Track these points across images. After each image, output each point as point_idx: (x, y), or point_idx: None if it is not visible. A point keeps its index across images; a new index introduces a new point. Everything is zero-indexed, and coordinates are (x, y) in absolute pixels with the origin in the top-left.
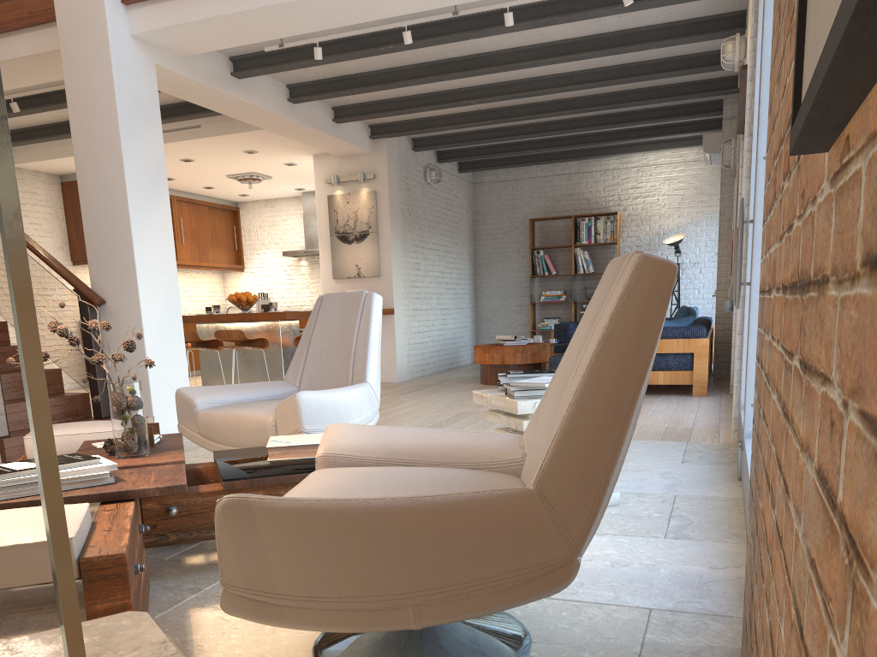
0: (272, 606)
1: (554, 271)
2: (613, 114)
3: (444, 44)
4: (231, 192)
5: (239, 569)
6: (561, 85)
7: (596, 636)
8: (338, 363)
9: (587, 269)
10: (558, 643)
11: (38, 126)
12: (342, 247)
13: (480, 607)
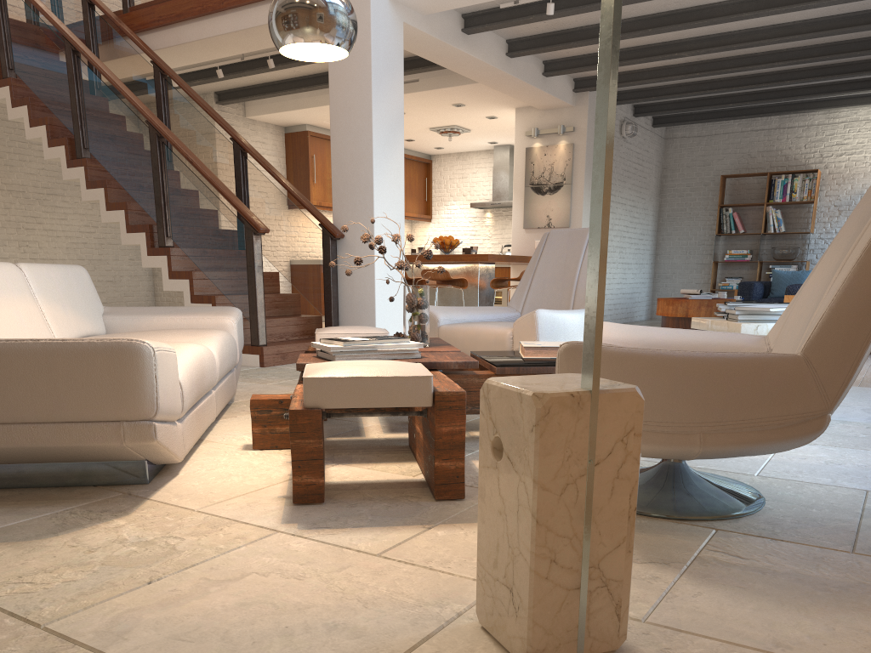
0: None
1: (742, 230)
2: (829, 65)
3: None
4: (428, 145)
5: None
6: (780, 36)
7: (820, 501)
8: (560, 292)
9: (777, 229)
10: (788, 502)
11: (277, 81)
12: (535, 198)
13: (749, 441)
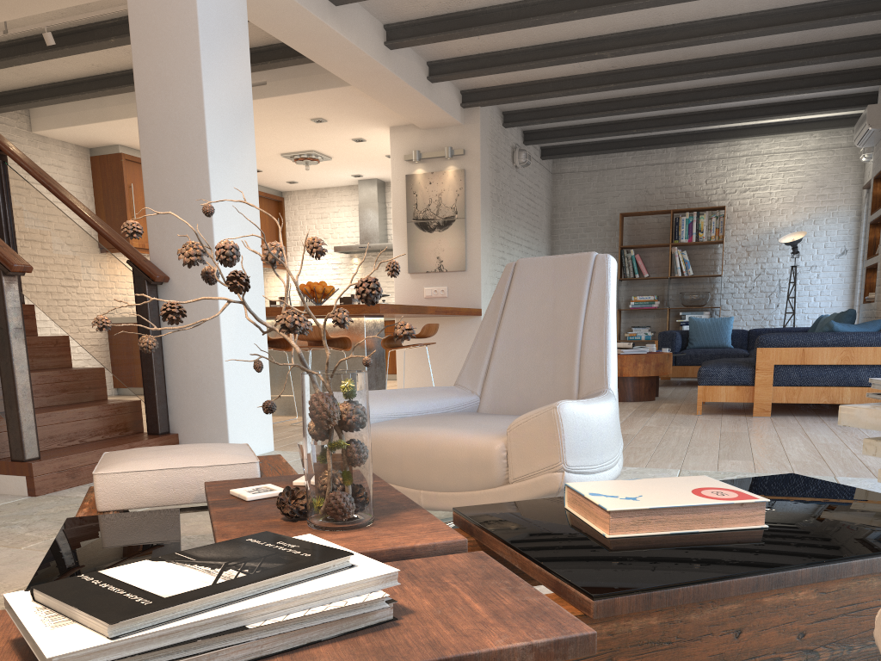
0: None
1: (646, 273)
2: (752, 82)
3: None
4: (279, 178)
5: None
6: (723, 32)
7: None
8: (551, 360)
9: (685, 272)
10: None
11: (70, 80)
12: (421, 236)
13: None
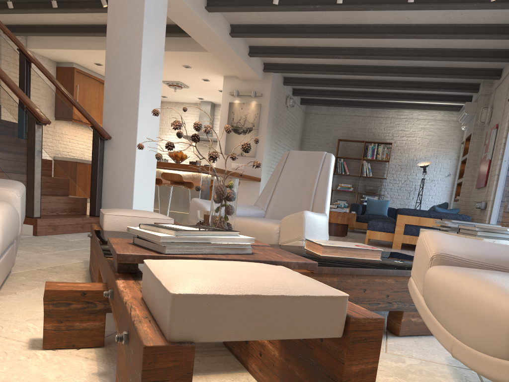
0: None
1: (348, 172)
2: (412, 81)
3: (344, 13)
4: None
5: None
6: (399, 55)
7: None
8: (300, 198)
9: (368, 174)
10: None
11: (55, 24)
12: (233, 135)
13: None
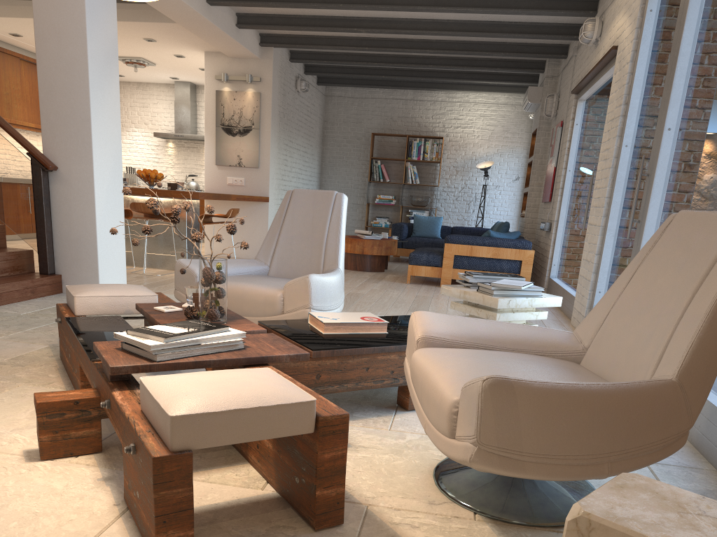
0: (516, 460)
1: (388, 179)
2: (460, 58)
3: None
4: None
5: (495, 432)
6: (437, 30)
7: None
8: (309, 249)
9: (414, 181)
10: None
11: None
12: (226, 138)
13: (642, 464)
